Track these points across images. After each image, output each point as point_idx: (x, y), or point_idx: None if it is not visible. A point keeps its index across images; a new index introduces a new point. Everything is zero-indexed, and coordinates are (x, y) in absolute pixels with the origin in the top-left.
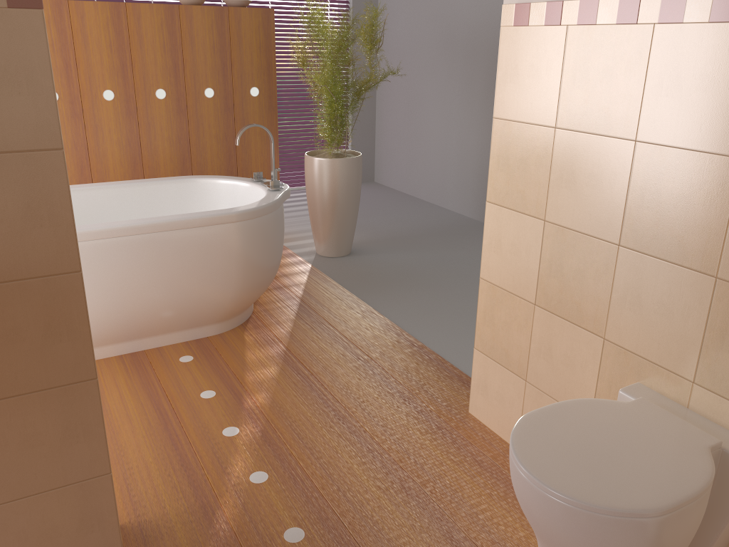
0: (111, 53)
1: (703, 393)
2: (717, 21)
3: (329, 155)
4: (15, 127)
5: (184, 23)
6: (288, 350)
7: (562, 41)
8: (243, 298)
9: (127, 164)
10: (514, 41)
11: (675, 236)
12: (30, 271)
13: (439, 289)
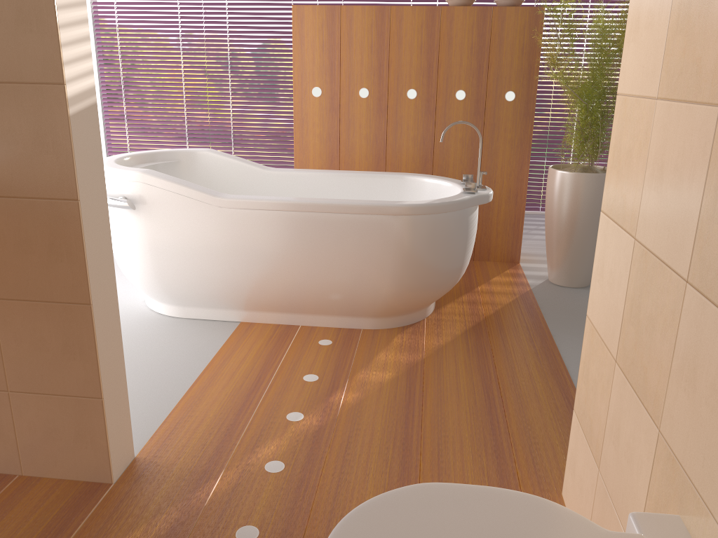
0: (371, 53)
1: None
2: None
3: (576, 169)
4: (28, 61)
5: (443, 25)
6: (422, 362)
7: None
8: (400, 298)
9: (372, 159)
10: None
11: None
12: (38, 191)
13: None
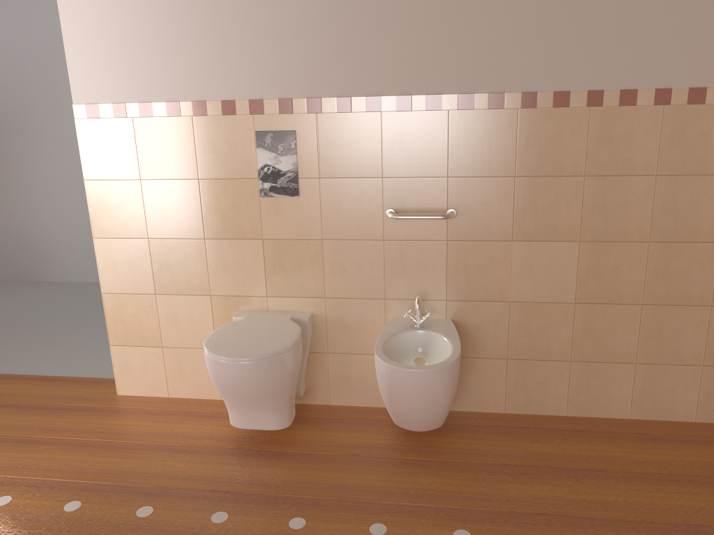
0: None
1: (273, 299)
2: (227, 114)
3: None
4: None
5: None
6: None
7: (131, 127)
8: None
9: None
10: (90, 128)
11: (236, 224)
12: None
13: (8, 338)
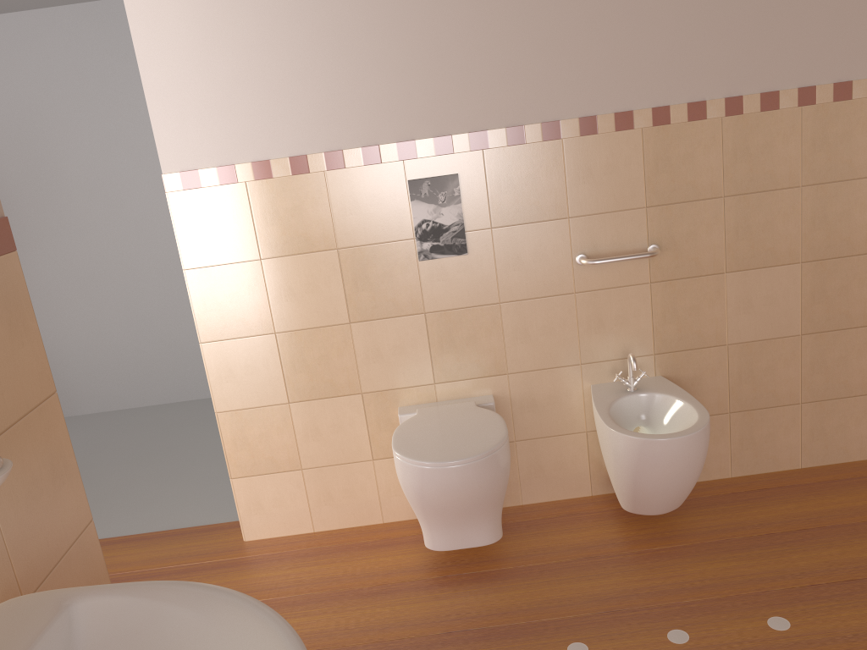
0: None
1: (443, 386)
2: (369, 164)
3: None
4: (28, 382)
5: None
6: None
7: (244, 194)
8: None
9: None
10: (189, 202)
11: (389, 299)
12: (68, 538)
13: None
